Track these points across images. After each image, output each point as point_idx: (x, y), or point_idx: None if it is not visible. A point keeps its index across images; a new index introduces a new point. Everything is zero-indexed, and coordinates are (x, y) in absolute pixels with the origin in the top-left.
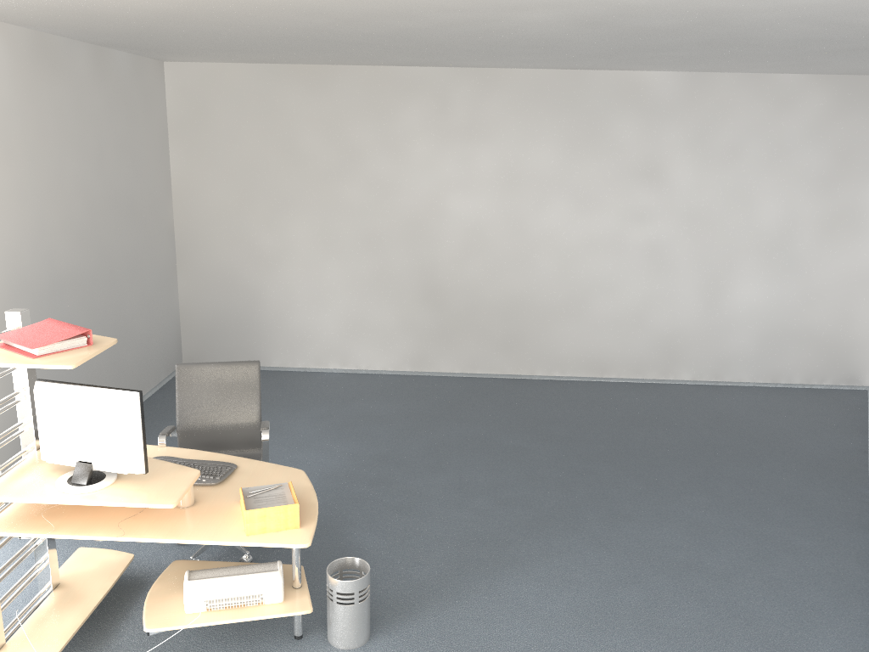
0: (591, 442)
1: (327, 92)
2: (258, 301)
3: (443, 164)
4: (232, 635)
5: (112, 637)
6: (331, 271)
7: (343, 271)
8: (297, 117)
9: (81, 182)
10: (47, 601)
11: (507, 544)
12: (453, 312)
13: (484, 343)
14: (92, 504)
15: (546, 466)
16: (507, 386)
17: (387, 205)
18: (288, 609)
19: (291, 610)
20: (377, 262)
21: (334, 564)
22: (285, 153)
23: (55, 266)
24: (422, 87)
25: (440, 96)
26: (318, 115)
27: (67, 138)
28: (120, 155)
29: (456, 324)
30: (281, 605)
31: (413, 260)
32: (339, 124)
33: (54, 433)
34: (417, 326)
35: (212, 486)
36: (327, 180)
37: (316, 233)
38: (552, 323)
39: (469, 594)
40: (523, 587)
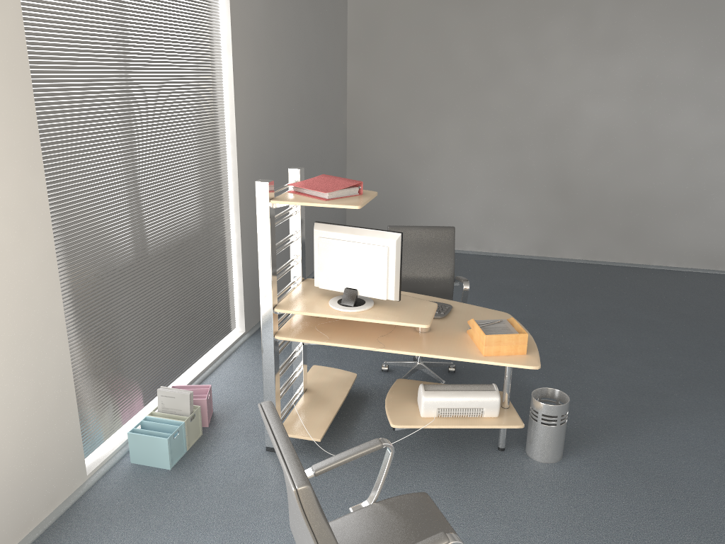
0: (721, 322)
1: (483, 11)
2: (410, 192)
3: (582, 73)
4: (446, 442)
5: (351, 433)
6: (474, 167)
7: (484, 167)
8: (455, 34)
9: (296, 83)
10: (302, 400)
11: (664, 397)
12: (580, 206)
13: (605, 234)
14: (362, 320)
15: (683, 338)
16: (626, 273)
17: (528, 111)
18: (504, 423)
19: (506, 424)
20: (514, 161)
21: (535, 392)
22: (442, 65)
23: (279, 149)
24: (569, 3)
25: (585, 11)
26: (474, 32)
27: (290, 47)
28: (318, 65)
29: (582, 217)
30: (496, 419)
31: (547, 159)
32: (491, 39)
33: (328, 264)
34: (546, 217)
35: (438, 319)
36: (476, 88)
37: (464, 134)
38: (671, 219)
39: (641, 433)
40: (690, 432)
